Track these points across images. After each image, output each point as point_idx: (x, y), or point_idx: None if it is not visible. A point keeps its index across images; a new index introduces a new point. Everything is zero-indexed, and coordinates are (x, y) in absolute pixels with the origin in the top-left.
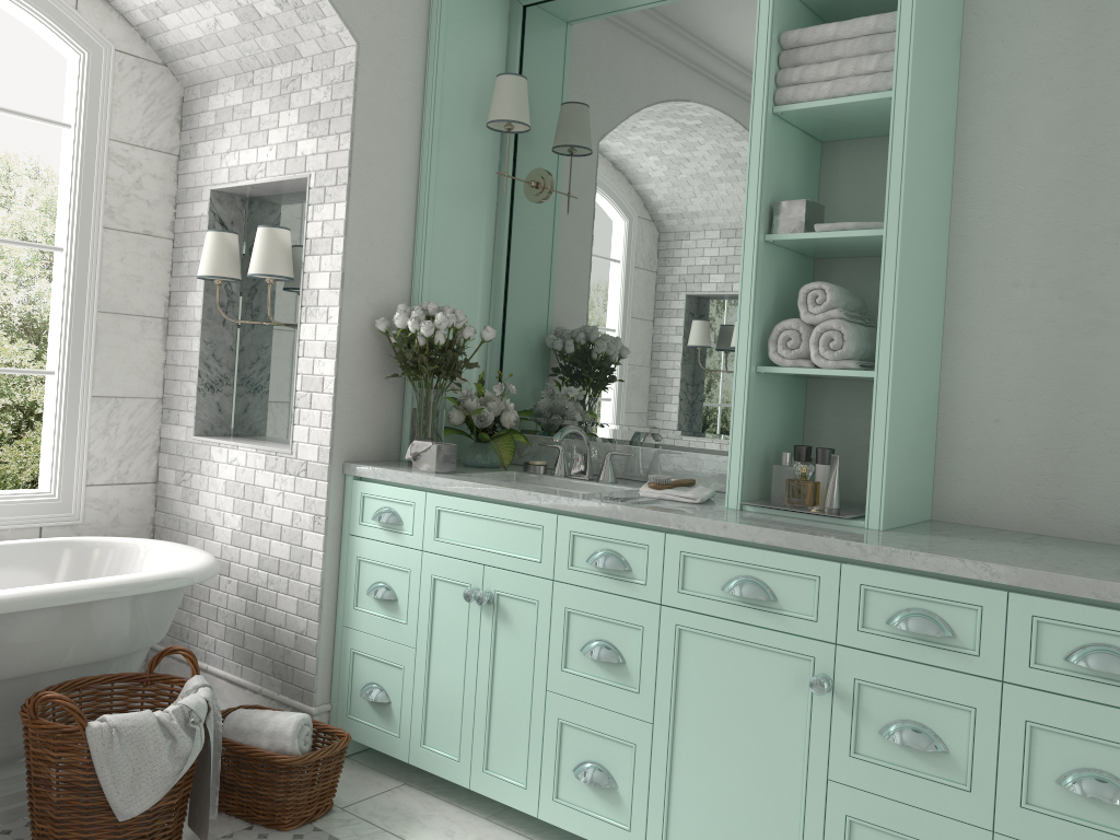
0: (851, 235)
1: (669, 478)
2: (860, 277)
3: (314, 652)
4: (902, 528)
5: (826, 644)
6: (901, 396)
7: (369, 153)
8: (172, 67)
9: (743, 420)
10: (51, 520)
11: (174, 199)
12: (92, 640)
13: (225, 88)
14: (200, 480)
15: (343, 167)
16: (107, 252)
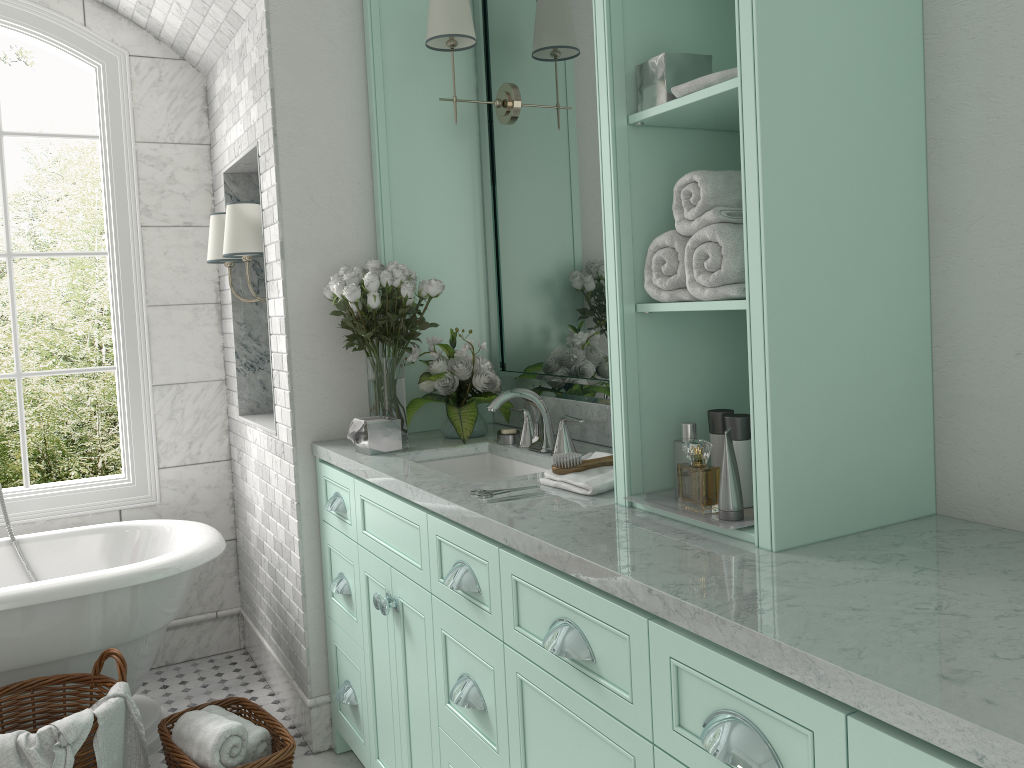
0: (714, 93)
1: (576, 458)
2: None
3: (303, 642)
4: (831, 543)
5: (644, 741)
6: (804, 334)
7: (297, 107)
8: (188, 59)
9: (620, 382)
10: (129, 502)
11: (211, 187)
12: (61, 637)
13: (219, 69)
14: (245, 459)
15: (270, 128)
16: (149, 248)
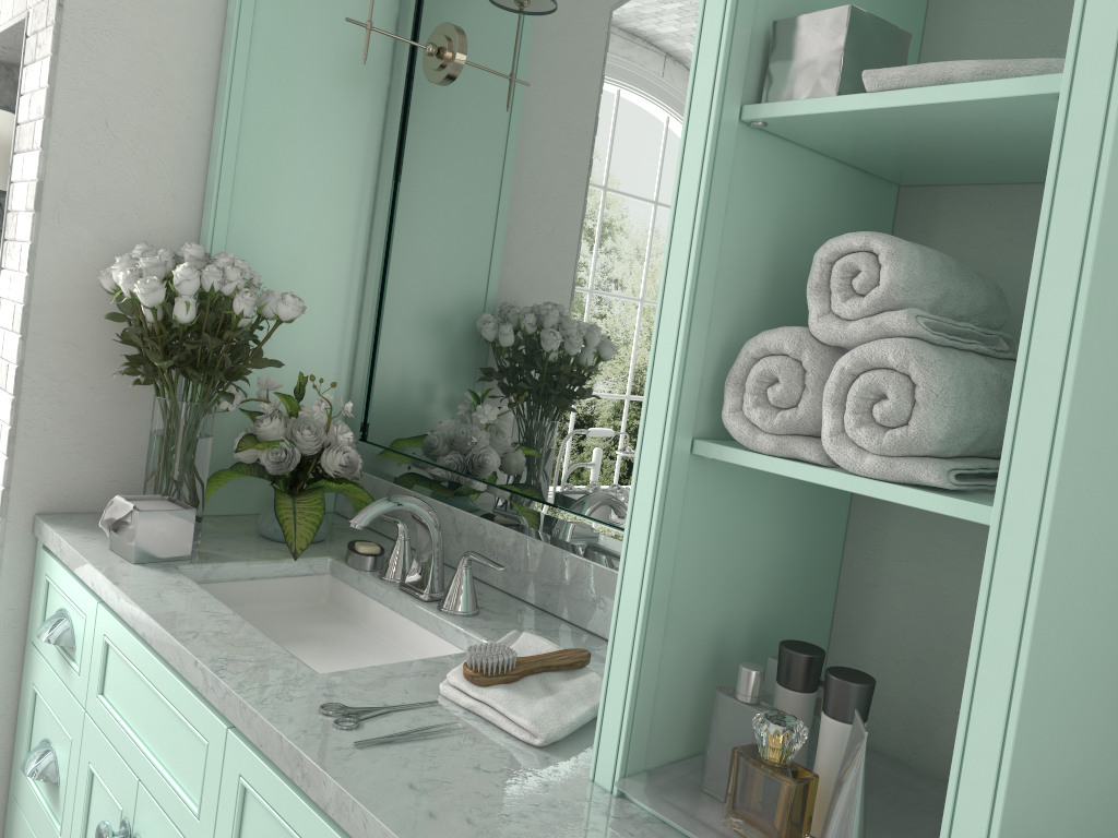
0: (964, 97)
1: (510, 660)
2: (1003, 233)
3: None
4: None
5: None
6: (1077, 594)
7: None
8: None
9: (644, 574)
10: None
11: None
12: None
13: None
14: None
15: None
16: None
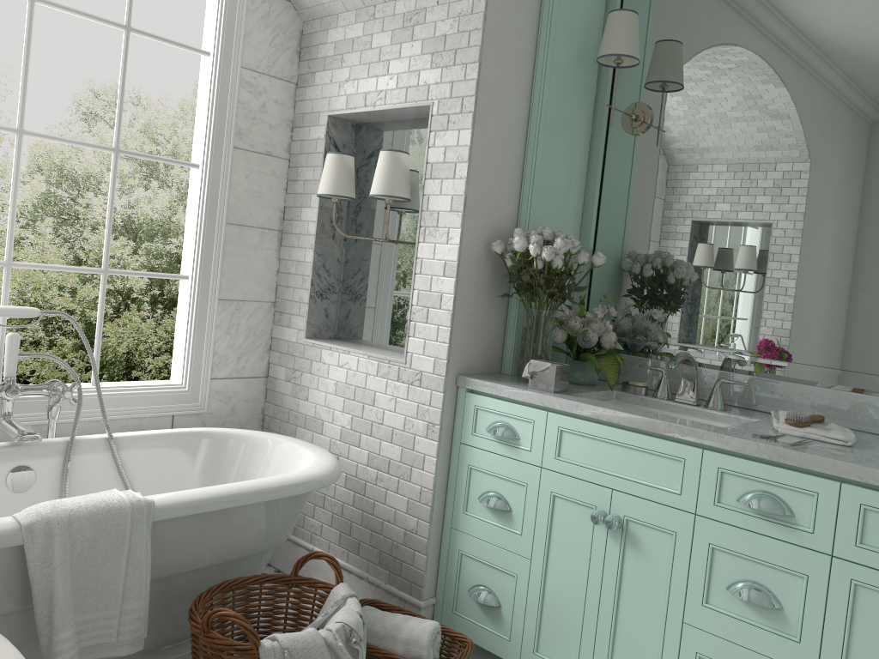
0: None
1: (808, 416)
2: None
3: (424, 550)
4: None
5: None
6: None
7: (492, 83)
8: (295, 2)
9: None
10: (182, 409)
11: (291, 123)
12: (239, 538)
13: (345, 21)
14: (310, 379)
15: (470, 96)
16: (235, 169)
